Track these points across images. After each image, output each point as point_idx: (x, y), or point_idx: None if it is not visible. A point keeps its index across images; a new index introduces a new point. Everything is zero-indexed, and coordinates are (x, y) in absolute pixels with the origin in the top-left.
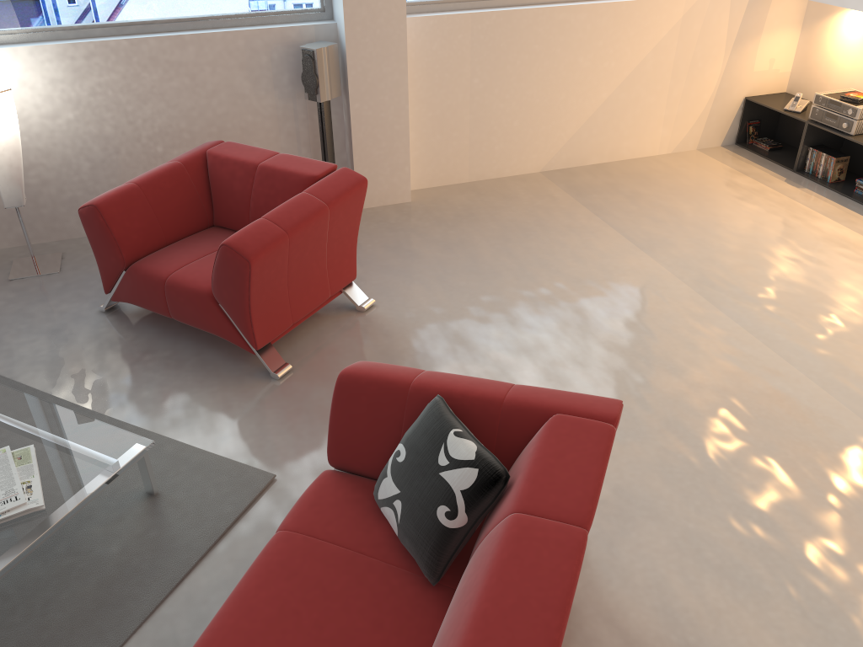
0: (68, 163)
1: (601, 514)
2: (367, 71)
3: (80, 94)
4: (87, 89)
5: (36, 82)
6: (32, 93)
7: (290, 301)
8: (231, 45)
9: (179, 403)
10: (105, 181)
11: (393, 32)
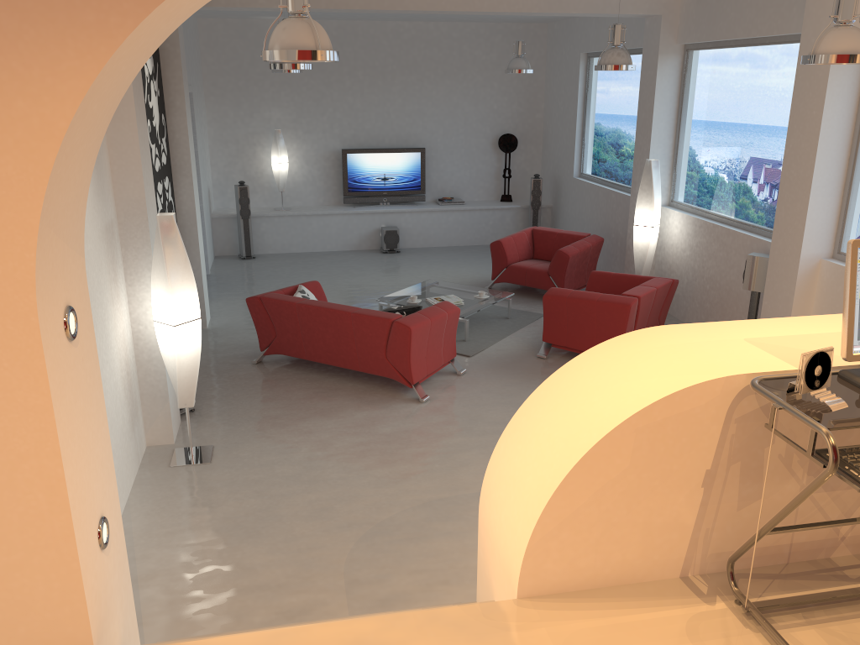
0: (681, 276)
1: (431, 409)
2: (774, 282)
3: (693, 244)
4: (695, 242)
5: (684, 232)
6: (681, 236)
7: (567, 334)
8: (744, 242)
9: (520, 342)
10: (688, 293)
11: (792, 262)
